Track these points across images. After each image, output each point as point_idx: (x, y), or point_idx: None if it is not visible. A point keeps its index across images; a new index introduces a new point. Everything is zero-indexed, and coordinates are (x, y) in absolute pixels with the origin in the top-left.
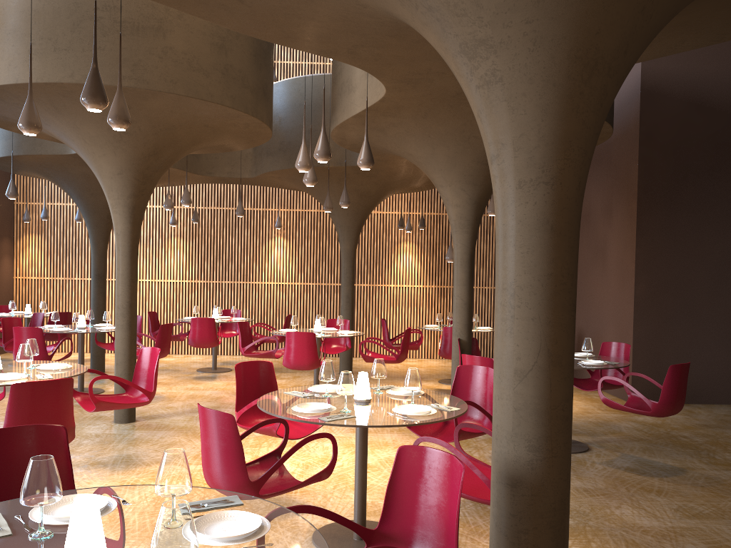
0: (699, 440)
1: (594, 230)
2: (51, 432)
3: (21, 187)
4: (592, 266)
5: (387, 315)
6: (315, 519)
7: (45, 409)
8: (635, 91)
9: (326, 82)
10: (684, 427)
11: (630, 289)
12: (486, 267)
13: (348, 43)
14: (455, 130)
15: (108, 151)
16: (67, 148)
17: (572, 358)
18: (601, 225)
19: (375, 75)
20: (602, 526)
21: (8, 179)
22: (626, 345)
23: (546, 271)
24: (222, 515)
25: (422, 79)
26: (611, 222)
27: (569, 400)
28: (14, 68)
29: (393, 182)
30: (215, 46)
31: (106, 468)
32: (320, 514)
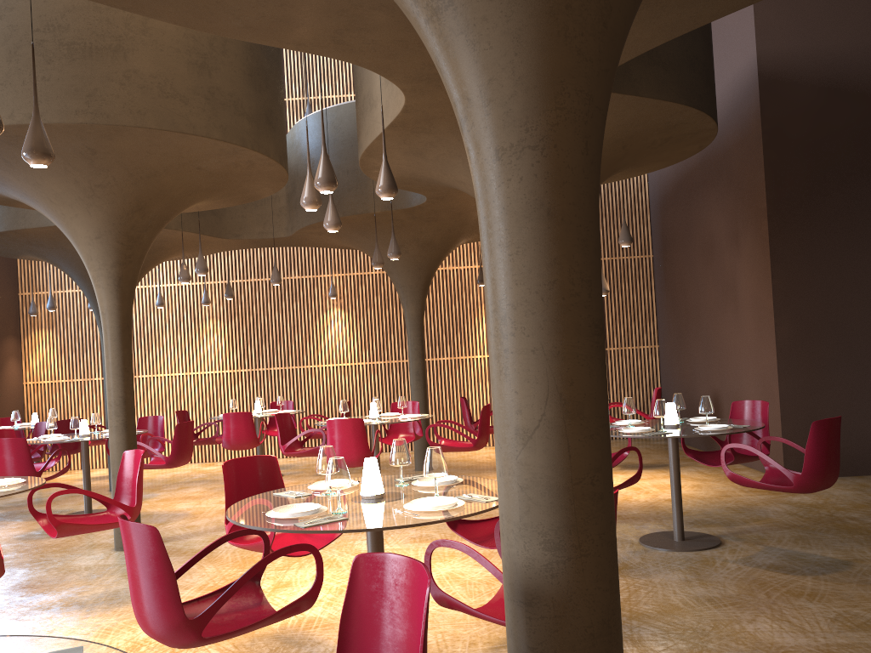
0: None
1: (720, 264)
2: None
3: (25, 274)
4: (722, 309)
5: (475, 393)
6: None
7: None
8: (752, 81)
9: None
10: (854, 506)
11: (770, 332)
12: None
13: (327, 27)
14: None
15: (81, 210)
16: None
17: (601, 406)
18: (728, 256)
19: (381, 73)
20: (726, 649)
21: (9, 266)
22: (763, 403)
23: (546, 278)
24: None
25: None
26: (739, 251)
27: (602, 469)
28: None
29: (460, 225)
30: (194, 65)
31: (82, 610)
32: None
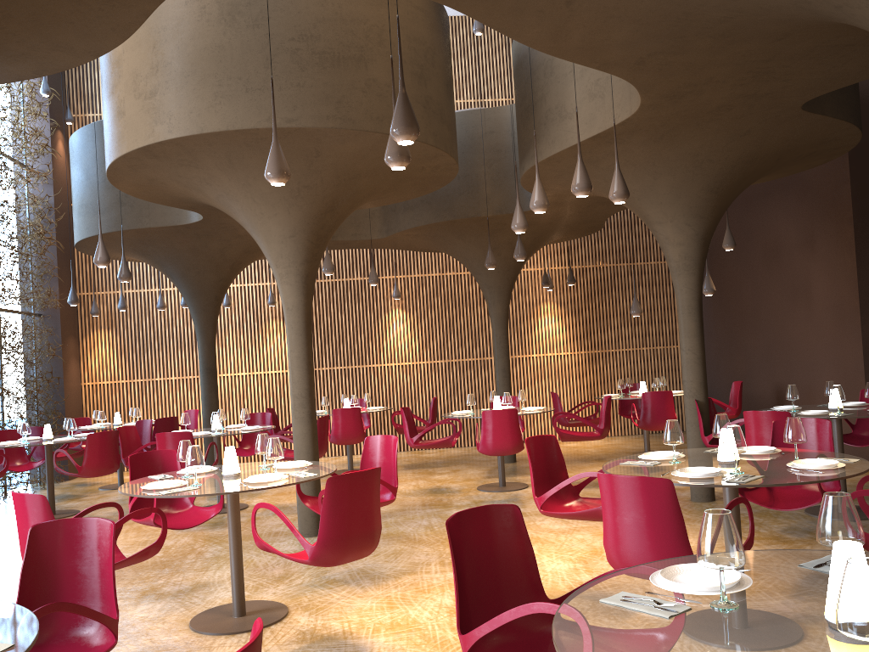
0: None
1: (788, 267)
2: (504, 513)
3: (83, 274)
4: (791, 309)
5: (531, 390)
6: None
7: (362, 506)
8: None
9: (475, 118)
10: None
11: (855, 329)
12: (642, 325)
13: (646, 50)
14: (688, 154)
15: (281, 210)
16: (182, 217)
17: None
18: (799, 260)
19: (641, 90)
20: None
21: (69, 266)
22: None
23: None
24: None
25: (692, 92)
26: (815, 256)
27: None
28: (197, 115)
29: (552, 230)
30: (415, 76)
31: (351, 585)
32: None
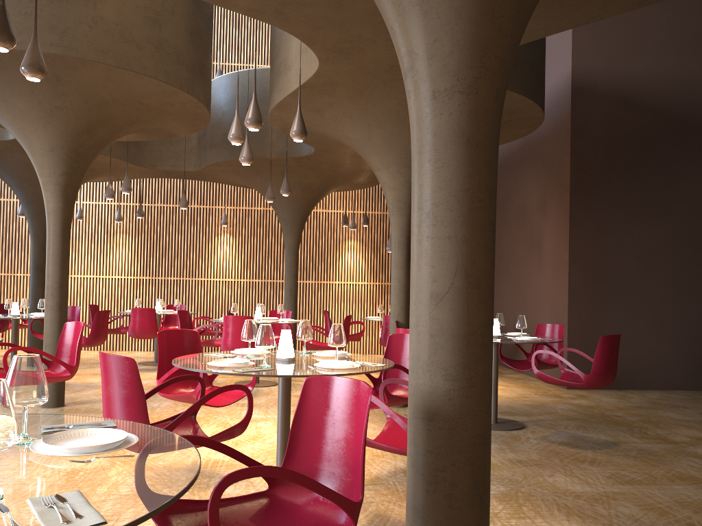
0: (632, 419)
1: (530, 224)
2: None
3: None
4: (529, 259)
5: (332, 311)
6: (237, 490)
7: None
8: (566, 88)
9: (269, 75)
10: (618, 408)
11: (565, 278)
12: None
13: None
14: (391, 110)
15: (39, 127)
16: (4, 134)
17: (491, 282)
18: (536, 219)
19: (306, 42)
20: (534, 492)
21: None
22: (560, 326)
23: (462, 186)
24: (84, 433)
25: (353, 48)
26: (546, 215)
27: (488, 327)
28: None
29: (336, 176)
30: (148, 20)
31: None
32: (214, 448)
